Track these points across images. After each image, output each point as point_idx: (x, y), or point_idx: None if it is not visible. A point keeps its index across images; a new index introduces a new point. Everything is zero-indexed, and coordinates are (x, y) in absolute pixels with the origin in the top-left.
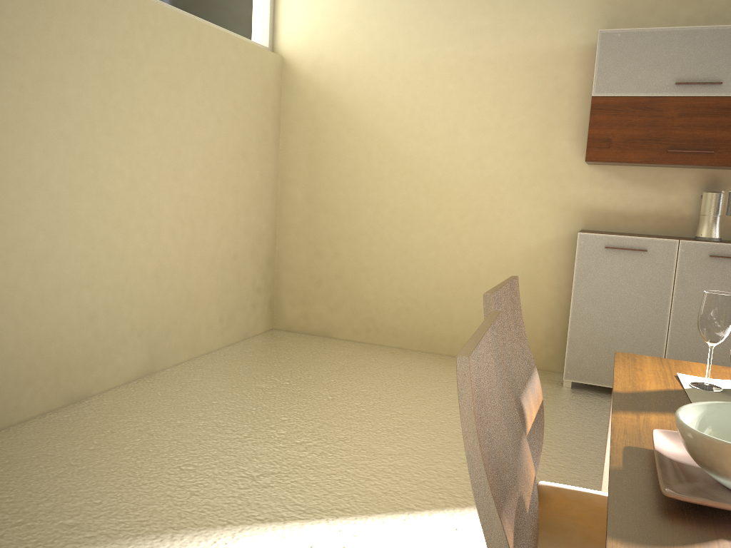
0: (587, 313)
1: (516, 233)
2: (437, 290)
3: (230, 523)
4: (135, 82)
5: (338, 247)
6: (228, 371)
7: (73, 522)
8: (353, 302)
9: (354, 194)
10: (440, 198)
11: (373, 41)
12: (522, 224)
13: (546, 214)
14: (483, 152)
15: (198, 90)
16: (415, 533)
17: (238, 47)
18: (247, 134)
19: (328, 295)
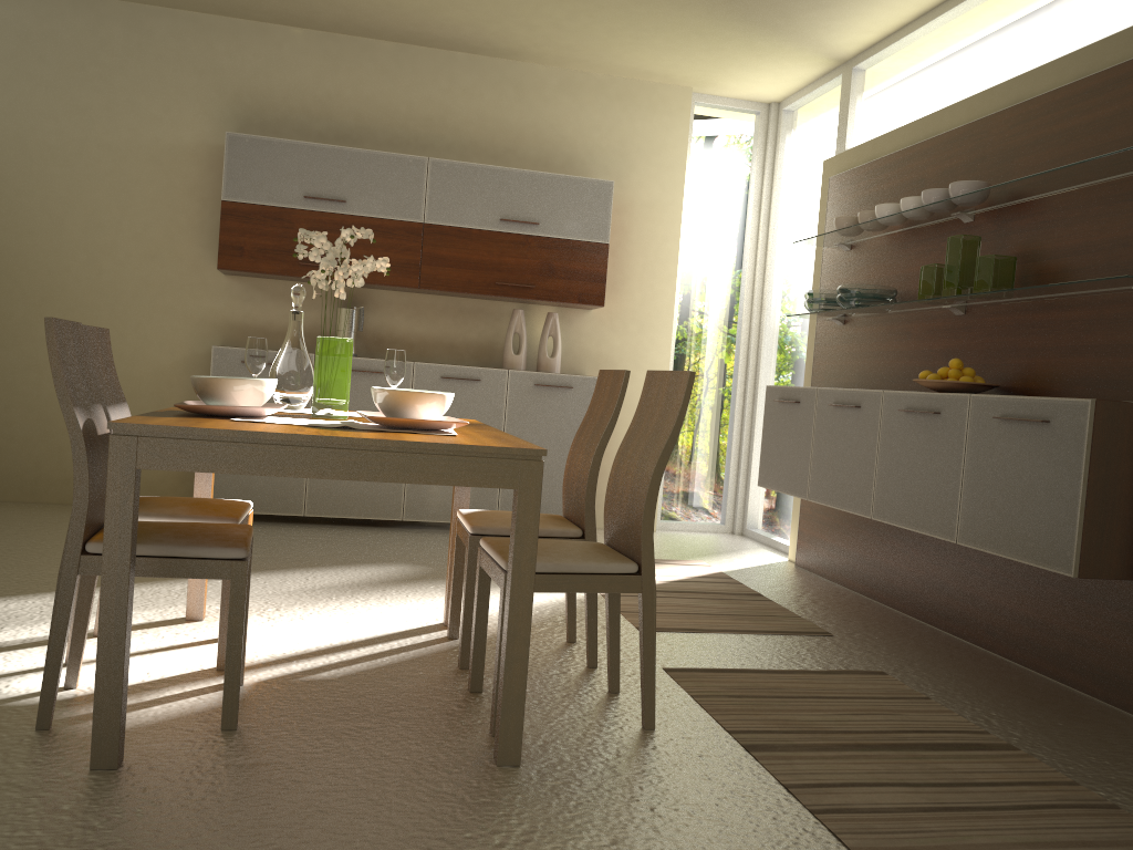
0: None
1: (144, 350)
2: (42, 422)
3: None
4: None
5: None
6: None
7: None
8: None
9: None
10: (43, 306)
11: None
12: (152, 339)
13: (179, 328)
14: (100, 252)
15: None
16: (19, 605)
17: None
18: None
19: None
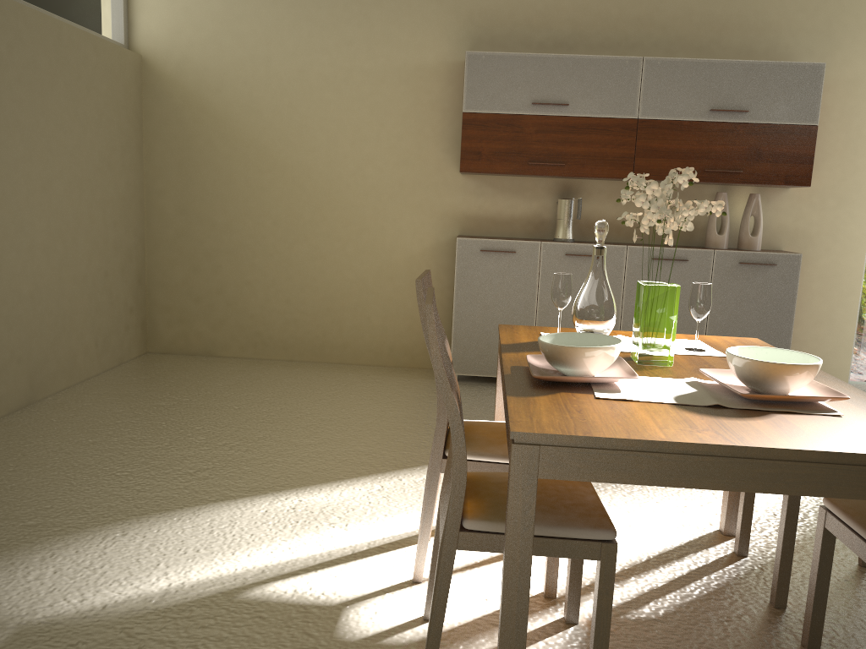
0: (468, 311)
1: (399, 240)
2: (326, 300)
3: (186, 505)
4: (1, 88)
5: (217, 261)
6: (118, 394)
7: (35, 523)
8: (237, 318)
9: (232, 205)
10: (323, 208)
11: (245, 44)
12: (405, 231)
13: (426, 221)
14: (364, 162)
15: (61, 95)
16: (350, 493)
17: (97, 46)
18: (111, 141)
19: (209, 311)
